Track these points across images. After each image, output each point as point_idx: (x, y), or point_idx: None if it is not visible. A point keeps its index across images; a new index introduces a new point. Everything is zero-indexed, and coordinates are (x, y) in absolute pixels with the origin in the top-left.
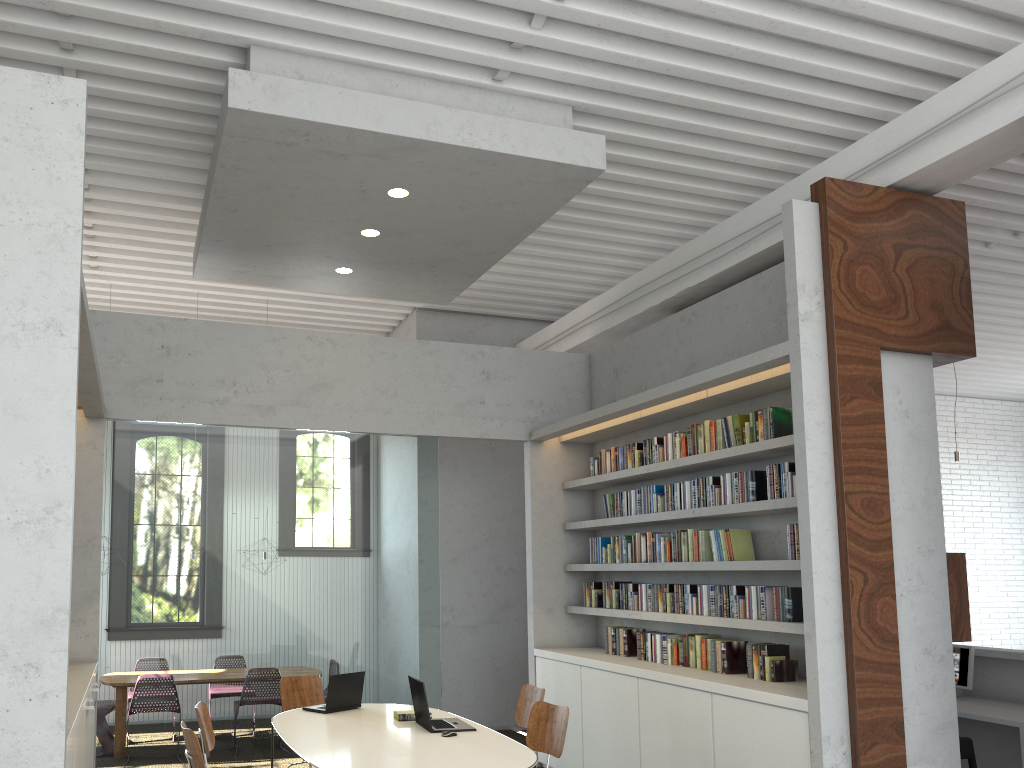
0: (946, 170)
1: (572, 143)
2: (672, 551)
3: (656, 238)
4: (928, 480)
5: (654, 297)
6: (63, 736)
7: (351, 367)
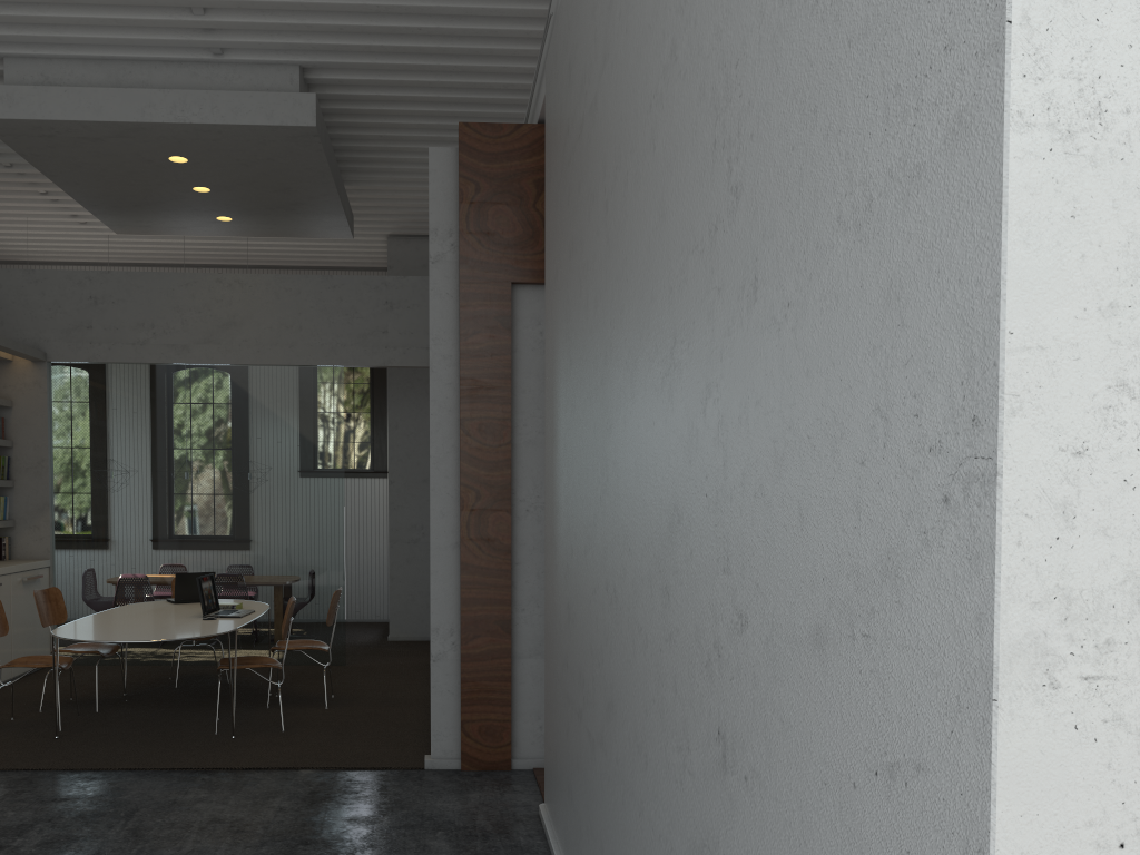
0: None
1: (282, 105)
2: None
3: None
4: None
5: None
6: None
7: (258, 305)
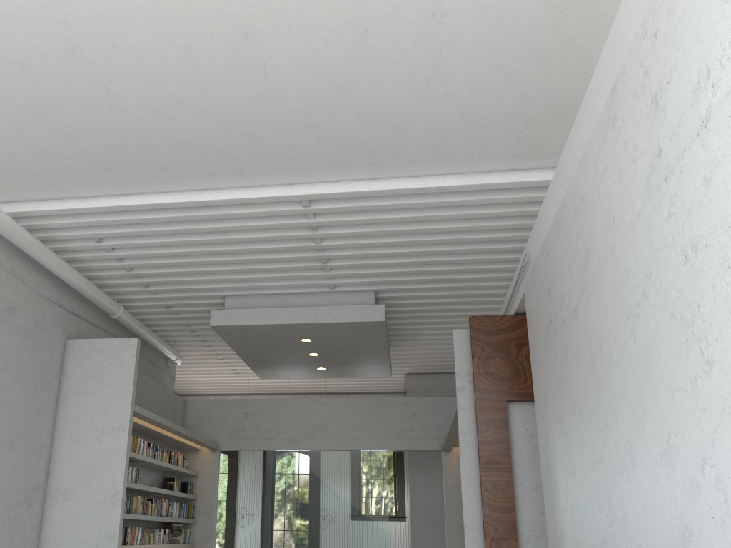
0: None
1: (366, 311)
2: None
3: None
4: None
5: None
6: None
7: (337, 415)
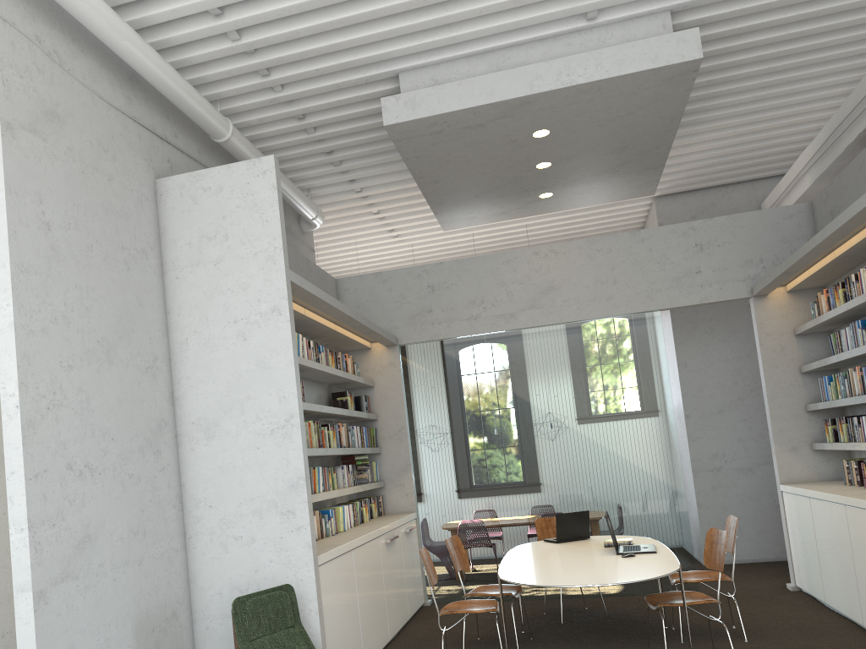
0: None
1: (665, 46)
2: None
3: (856, 71)
4: None
5: (849, 134)
6: (311, 552)
7: (573, 268)
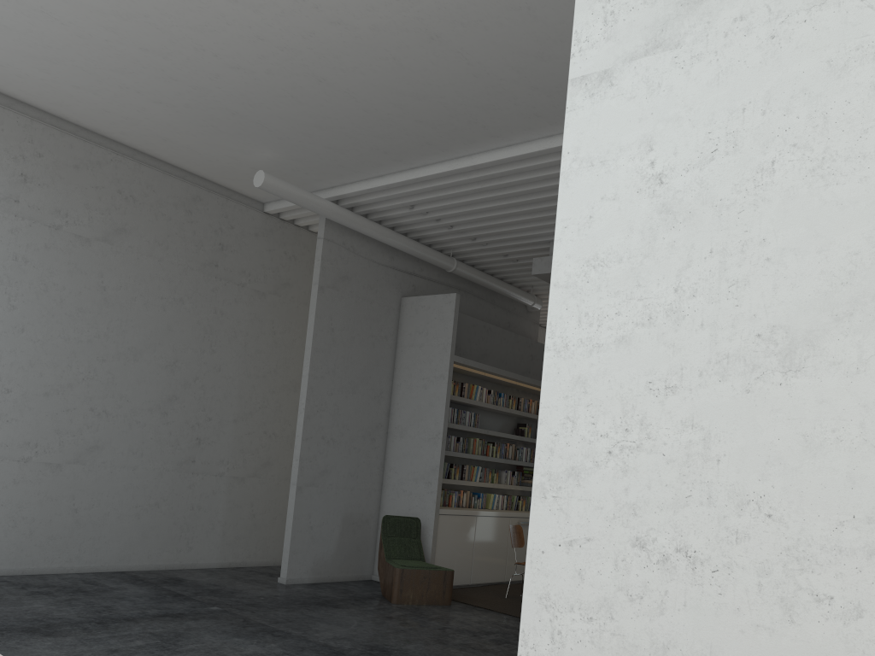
0: None
1: None
2: None
3: None
4: None
5: None
6: (435, 505)
7: None
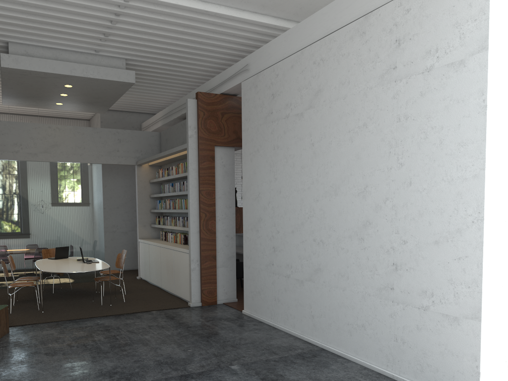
0: (235, 90)
1: (123, 74)
2: (174, 206)
3: (179, 91)
4: (230, 185)
5: (175, 115)
6: None
7: (66, 138)
